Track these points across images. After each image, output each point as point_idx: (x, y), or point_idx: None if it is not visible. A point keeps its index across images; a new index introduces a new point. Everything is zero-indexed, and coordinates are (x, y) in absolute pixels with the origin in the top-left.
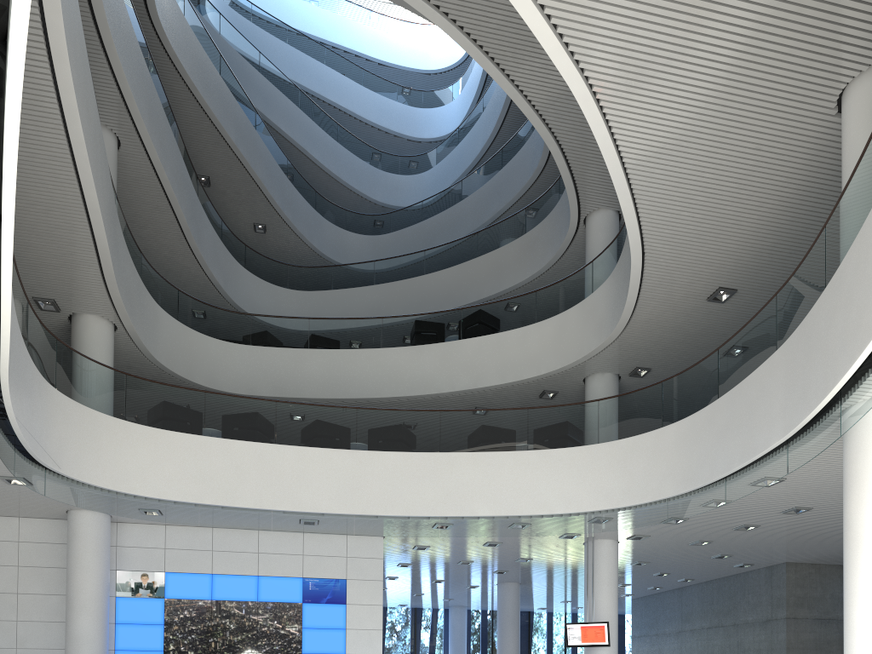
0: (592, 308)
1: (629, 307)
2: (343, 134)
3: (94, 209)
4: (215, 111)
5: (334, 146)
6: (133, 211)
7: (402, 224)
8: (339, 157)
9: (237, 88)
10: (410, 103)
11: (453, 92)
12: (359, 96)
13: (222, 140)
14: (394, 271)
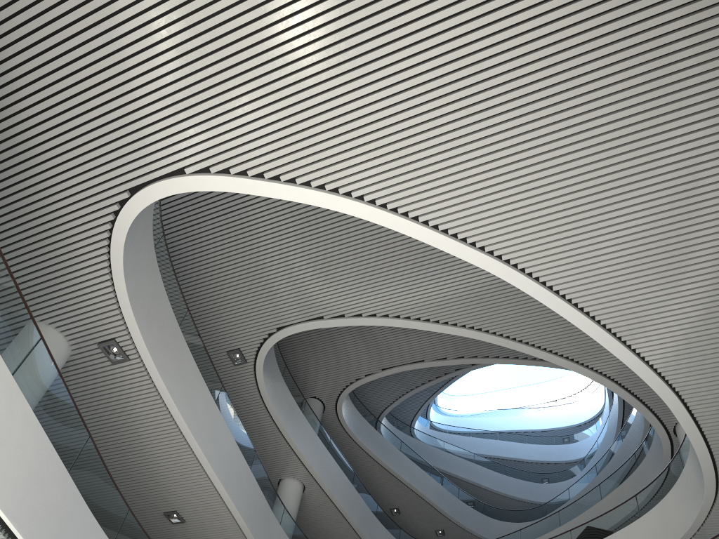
0: (684, 484)
1: (705, 457)
2: (509, 469)
3: (227, 499)
4: (391, 467)
5: (501, 477)
6: (323, 527)
7: (555, 507)
8: (506, 482)
9: (414, 455)
10: (564, 443)
11: (596, 426)
12: (524, 449)
13: (400, 482)
14: (536, 531)
